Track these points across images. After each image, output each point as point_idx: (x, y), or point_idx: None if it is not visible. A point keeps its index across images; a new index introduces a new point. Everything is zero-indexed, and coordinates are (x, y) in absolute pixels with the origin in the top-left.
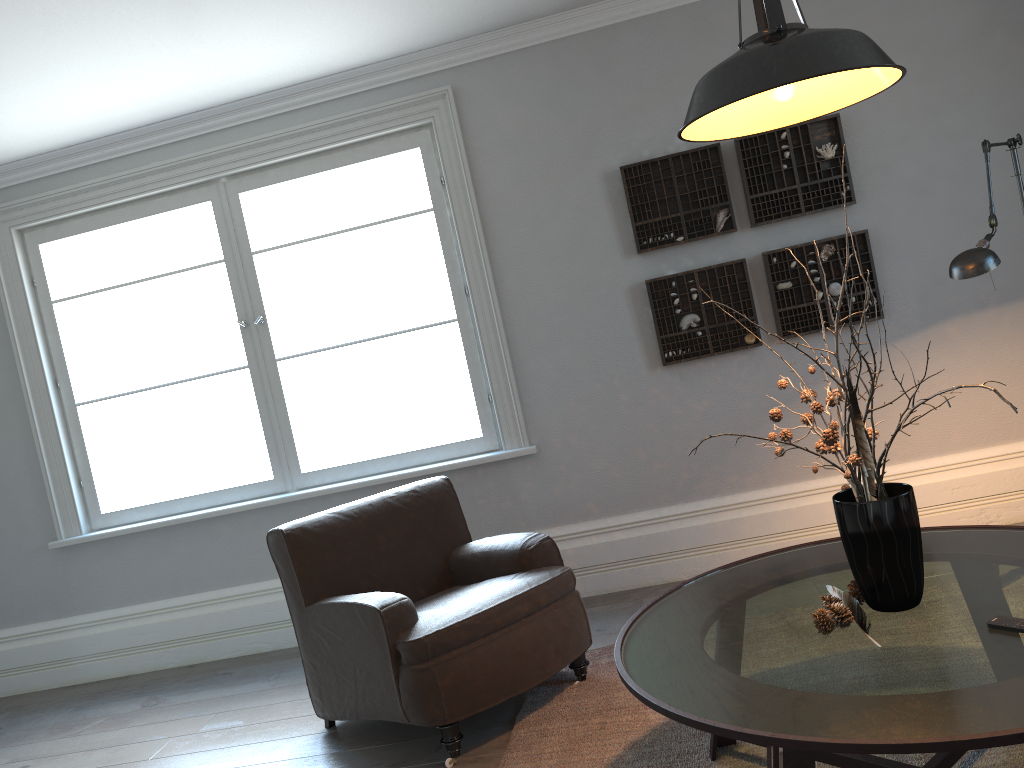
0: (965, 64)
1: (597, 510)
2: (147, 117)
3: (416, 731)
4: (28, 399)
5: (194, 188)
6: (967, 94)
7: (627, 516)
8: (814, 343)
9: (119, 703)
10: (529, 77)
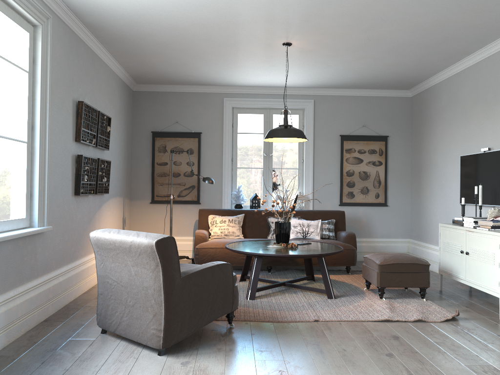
0: (118, 118)
1: (54, 265)
2: None
3: (191, 335)
4: None
5: None
6: (117, 127)
7: (61, 268)
8: (96, 198)
9: None
10: (64, 37)
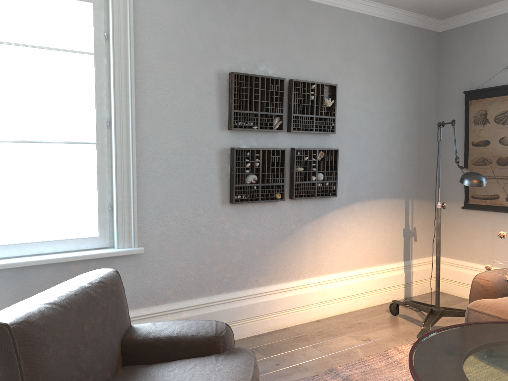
0: (379, 81)
1: (173, 296)
2: None
3: None
4: None
5: None
6: (378, 96)
7: (192, 301)
8: (304, 204)
9: None
10: None
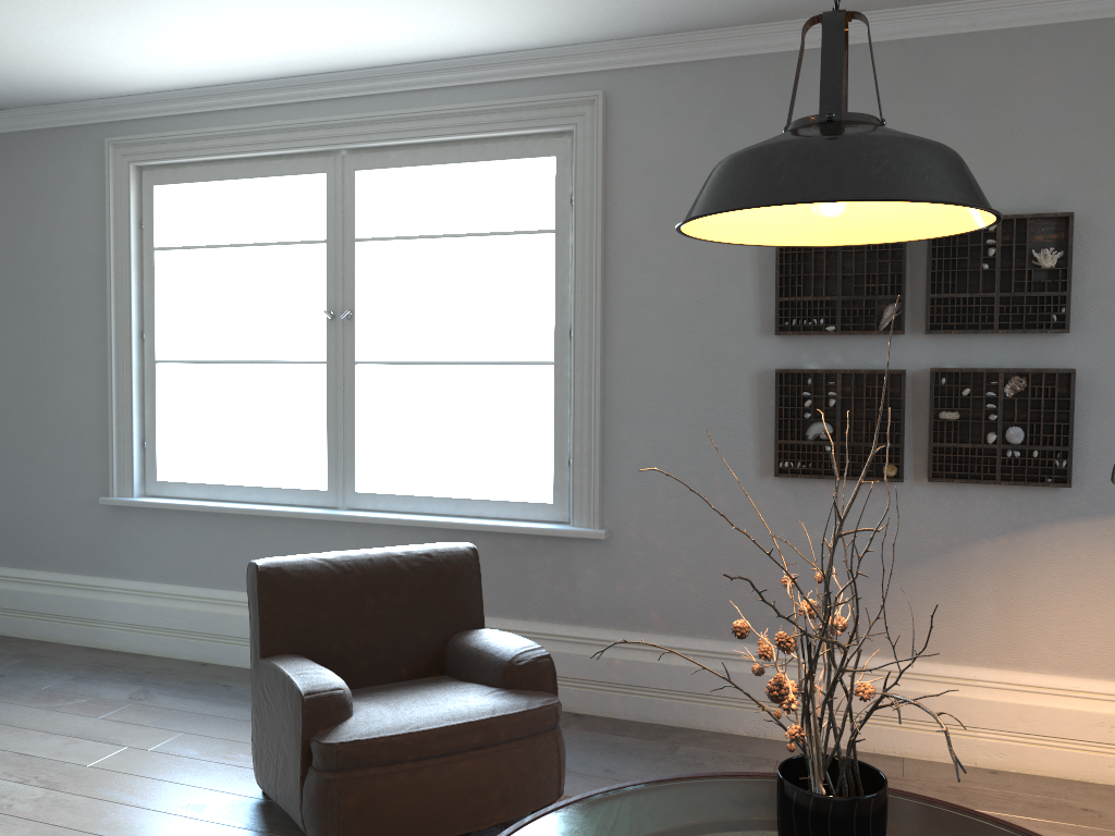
0: None
1: (660, 623)
2: (273, 70)
3: None
4: (111, 345)
5: (313, 156)
6: None
7: (693, 640)
8: (972, 495)
9: (114, 685)
10: (696, 97)
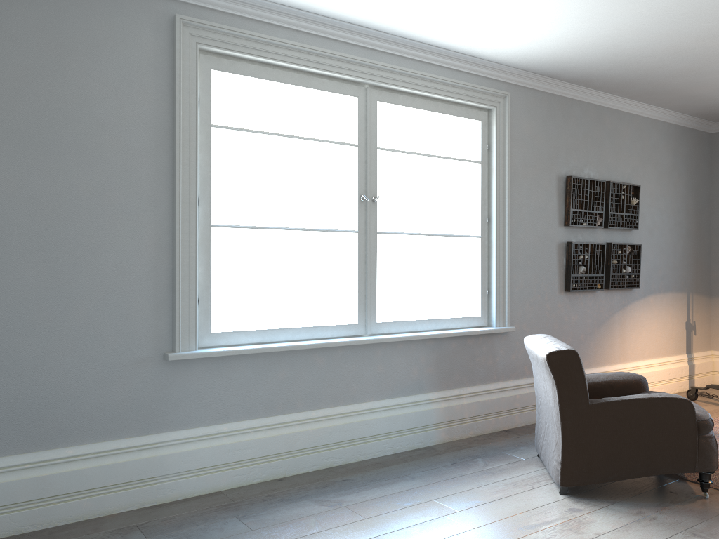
0: (666, 181)
1: (528, 372)
2: (363, 18)
3: (631, 488)
4: (178, 208)
5: (346, 83)
6: (666, 194)
7: None
8: (614, 294)
9: (287, 508)
10: (538, 107)
